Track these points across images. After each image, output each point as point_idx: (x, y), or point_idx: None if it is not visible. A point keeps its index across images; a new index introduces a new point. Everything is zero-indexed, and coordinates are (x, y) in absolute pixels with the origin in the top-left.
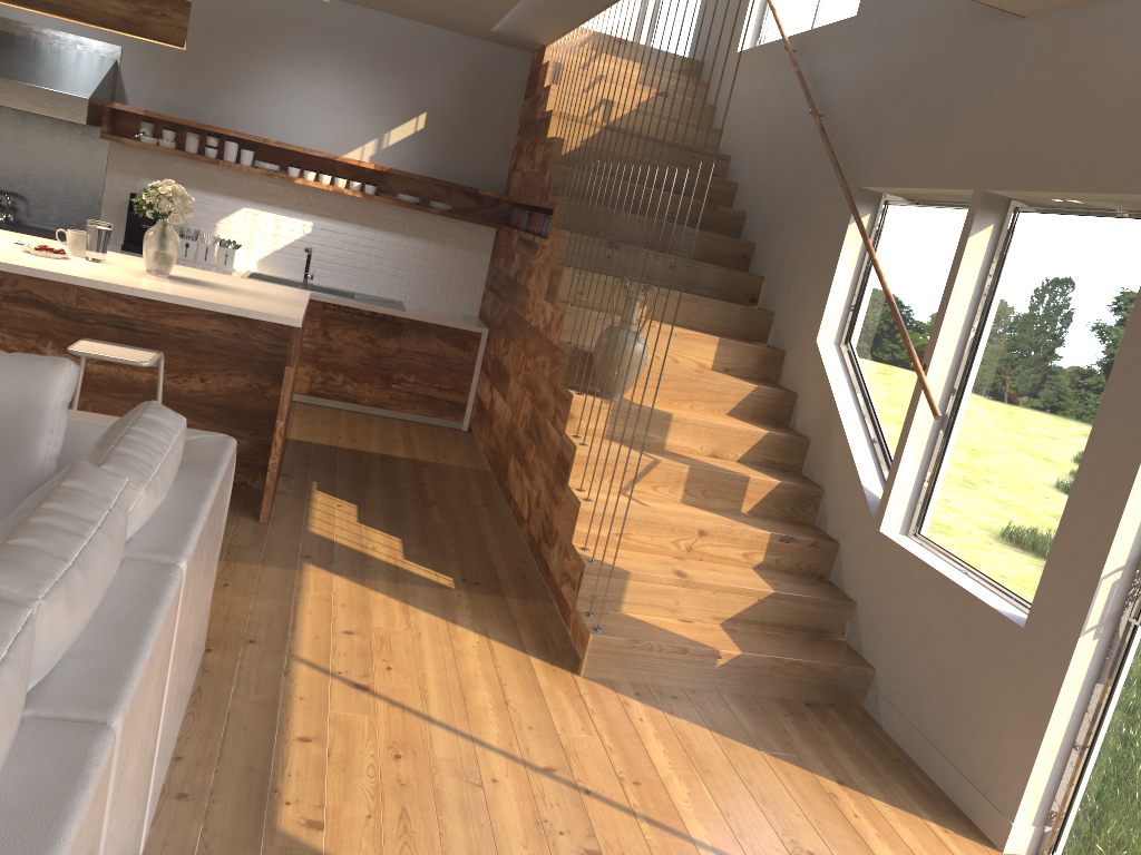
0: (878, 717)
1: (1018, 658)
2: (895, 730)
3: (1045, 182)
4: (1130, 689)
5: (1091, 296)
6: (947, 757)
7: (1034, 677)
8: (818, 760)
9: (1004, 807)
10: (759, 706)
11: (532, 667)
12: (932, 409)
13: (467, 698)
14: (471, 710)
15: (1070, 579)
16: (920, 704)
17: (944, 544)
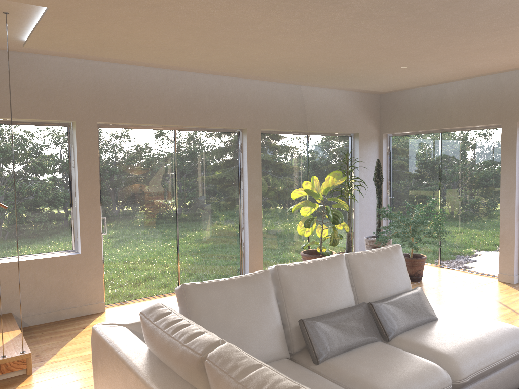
0: (26, 324)
1: (83, 262)
2: (39, 321)
3: (13, 114)
4: (108, 250)
5: (36, 151)
6: (69, 308)
7: (92, 263)
8: (70, 331)
9: (99, 301)
10: (30, 342)
11: (32, 384)
12: (3, 205)
13: (82, 387)
14: (93, 383)
15: (91, 232)
16: (46, 303)
17: (4, 255)
